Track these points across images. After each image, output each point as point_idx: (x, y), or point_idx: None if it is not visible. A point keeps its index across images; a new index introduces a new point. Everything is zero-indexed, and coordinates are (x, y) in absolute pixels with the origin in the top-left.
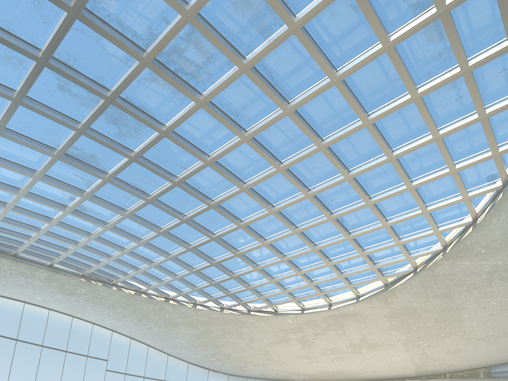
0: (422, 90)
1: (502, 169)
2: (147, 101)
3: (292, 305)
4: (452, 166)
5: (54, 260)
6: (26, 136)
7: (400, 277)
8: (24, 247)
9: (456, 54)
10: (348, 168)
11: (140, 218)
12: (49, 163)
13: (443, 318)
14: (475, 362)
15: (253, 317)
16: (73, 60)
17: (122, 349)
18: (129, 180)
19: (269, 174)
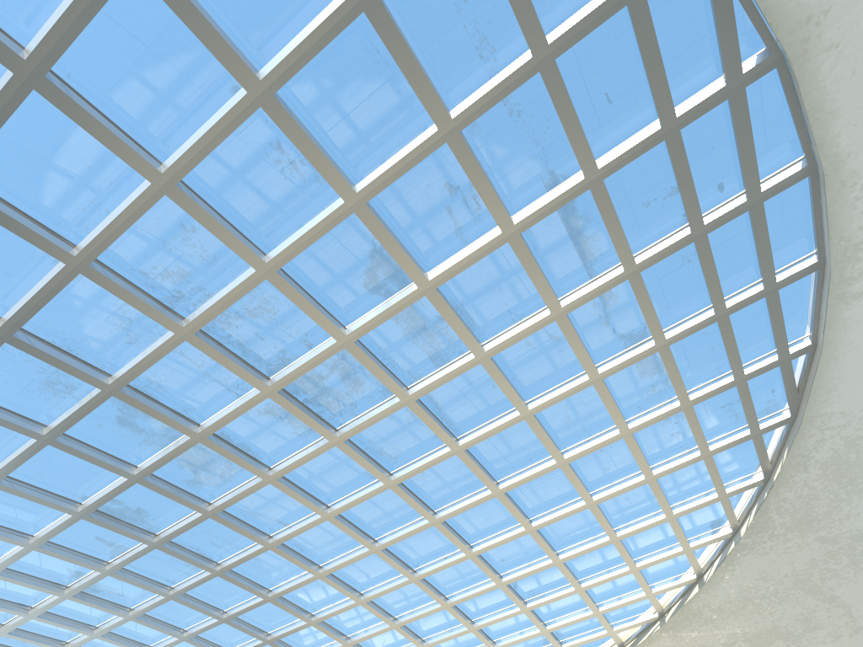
0: (634, 425)
1: (732, 514)
2: (252, 437)
3: None
4: (669, 512)
5: None
6: (34, 486)
7: None
8: None
9: (676, 388)
10: (528, 517)
11: (192, 598)
12: (64, 524)
13: None
14: None
15: None
16: (154, 387)
17: None
18: (190, 543)
19: (417, 529)
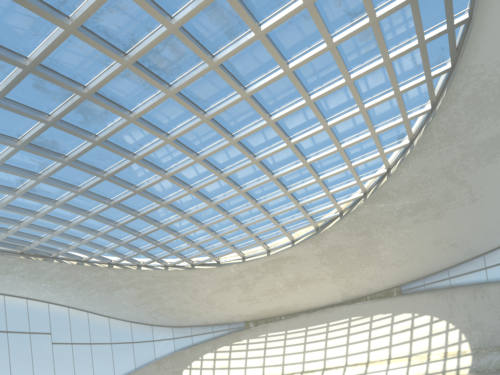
0: (354, 75)
1: (410, 131)
2: (118, 92)
3: (233, 255)
4: (373, 131)
5: None
6: None
7: (328, 221)
8: None
9: (381, 50)
10: (289, 136)
11: (91, 193)
12: (10, 153)
13: (364, 251)
14: (389, 283)
15: (197, 271)
16: (54, 63)
17: (62, 320)
18: (86, 160)
19: (222, 146)
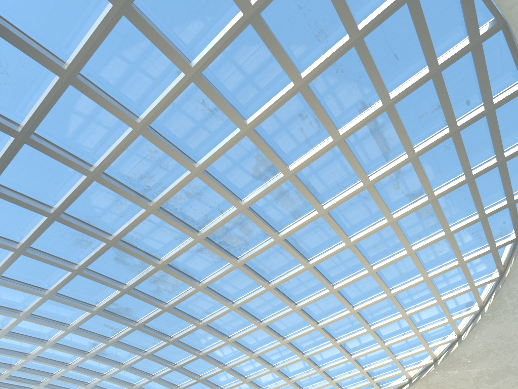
0: (415, 247)
1: (479, 298)
2: (189, 265)
3: None
4: (439, 298)
5: None
6: (70, 297)
7: (396, 388)
8: None
9: (442, 224)
10: (352, 304)
11: (157, 357)
12: (86, 318)
13: None
14: None
15: None
16: (135, 239)
17: None
18: (155, 326)
19: (285, 313)
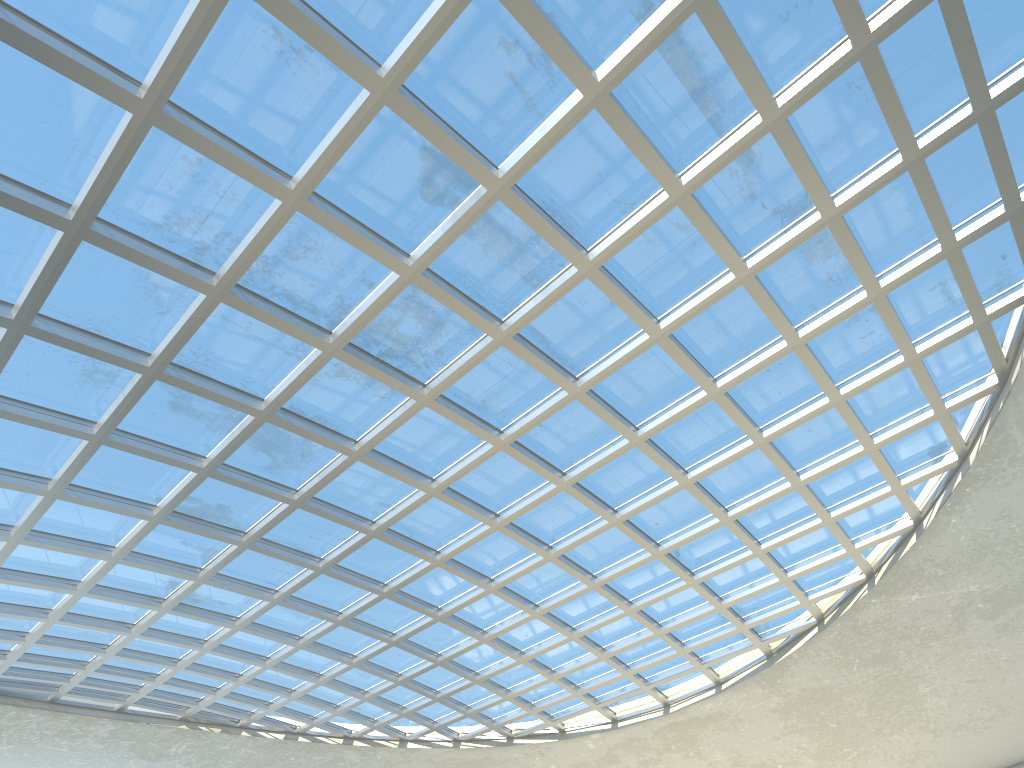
0: (806, 331)
1: (956, 435)
2: (327, 407)
3: (593, 716)
4: (868, 442)
5: (130, 699)
6: (102, 492)
7: (793, 638)
8: (74, 683)
9: (859, 274)
10: (682, 467)
11: (301, 601)
12: (142, 532)
13: (884, 699)
14: None
15: (519, 749)
16: (202, 361)
17: None
18: (285, 538)
19: (543, 496)
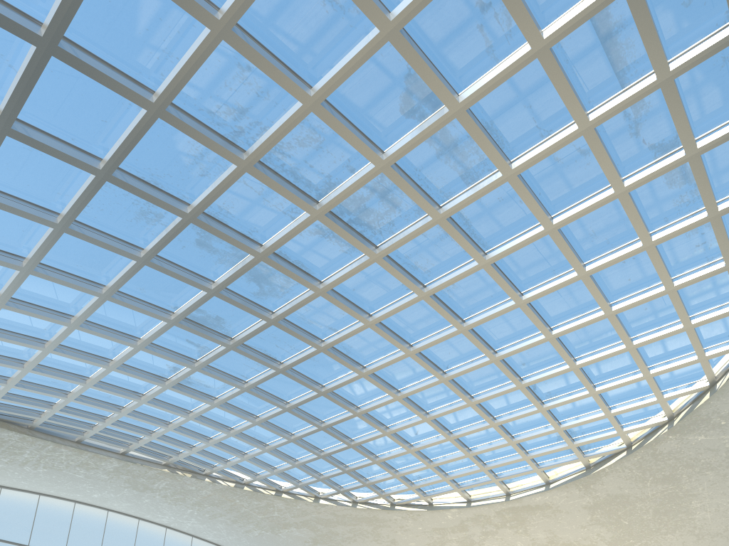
0: (657, 237)
1: None
2: (305, 255)
3: (454, 496)
4: (687, 322)
5: (131, 446)
6: (138, 298)
7: (607, 457)
8: (95, 431)
9: (704, 199)
10: (549, 325)
11: (262, 391)
12: (161, 330)
13: (666, 508)
14: None
15: (398, 513)
16: (224, 213)
17: None
18: (258, 345)
19: (446, 335)
